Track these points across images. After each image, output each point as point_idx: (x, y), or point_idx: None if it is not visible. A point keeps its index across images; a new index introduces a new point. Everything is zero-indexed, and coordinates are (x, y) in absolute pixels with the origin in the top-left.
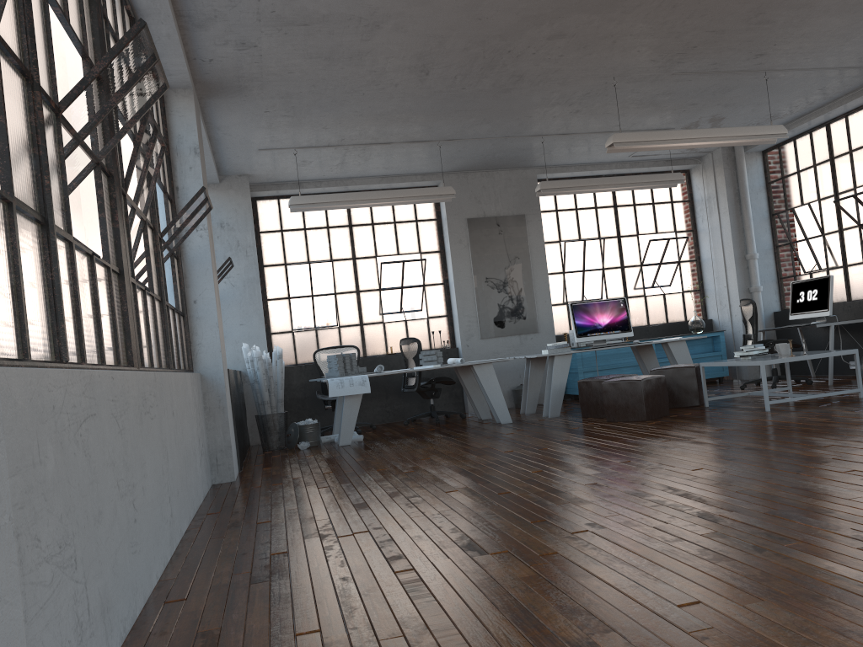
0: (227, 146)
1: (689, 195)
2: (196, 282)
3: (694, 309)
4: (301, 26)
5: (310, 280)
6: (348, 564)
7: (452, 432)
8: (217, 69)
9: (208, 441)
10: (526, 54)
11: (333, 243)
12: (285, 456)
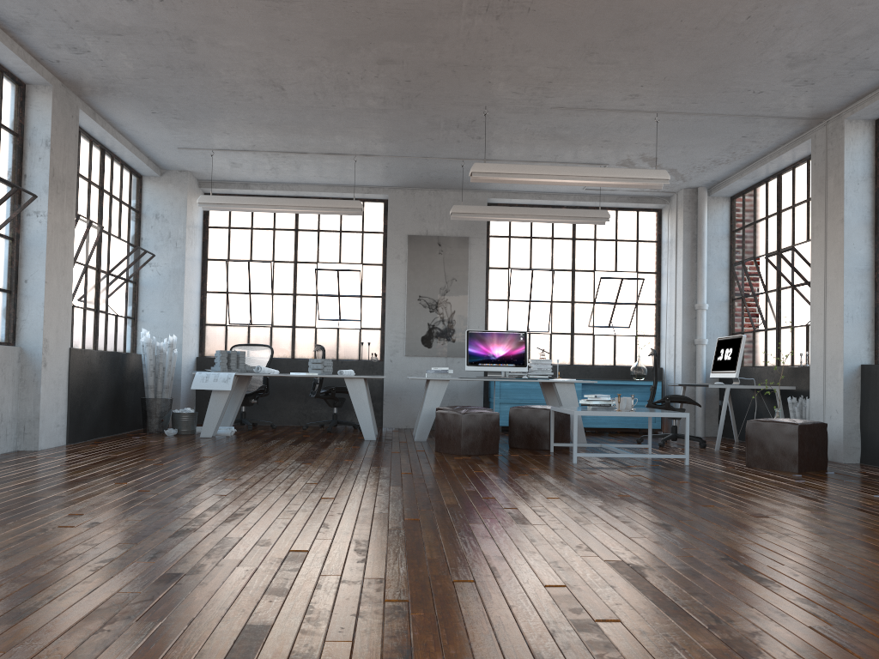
0: (144, 142)
1: (658, 236)
2: (30, 263)
3: (646, 355)
4: (116, 36)
5: (248, 277)
6: None
7: (309, 440)
8: (72, 70)
9: (19, 410)
10: (369, 77)
11: (277, 244)
12: (140, 438)
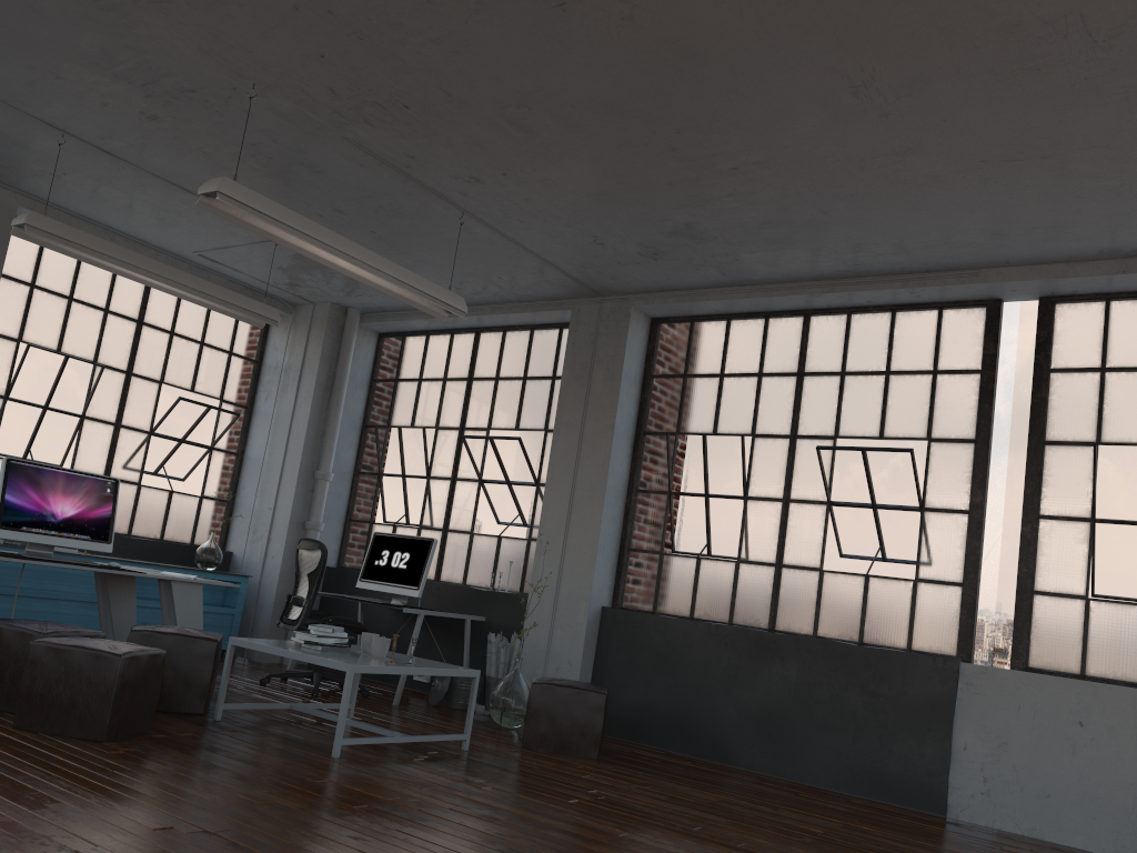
0: None
1: (260, 354)
2: None
3: (210, 529)
4: None
5: None
6: None
7: None
8: None
9: None
10: None
11: None
12: None
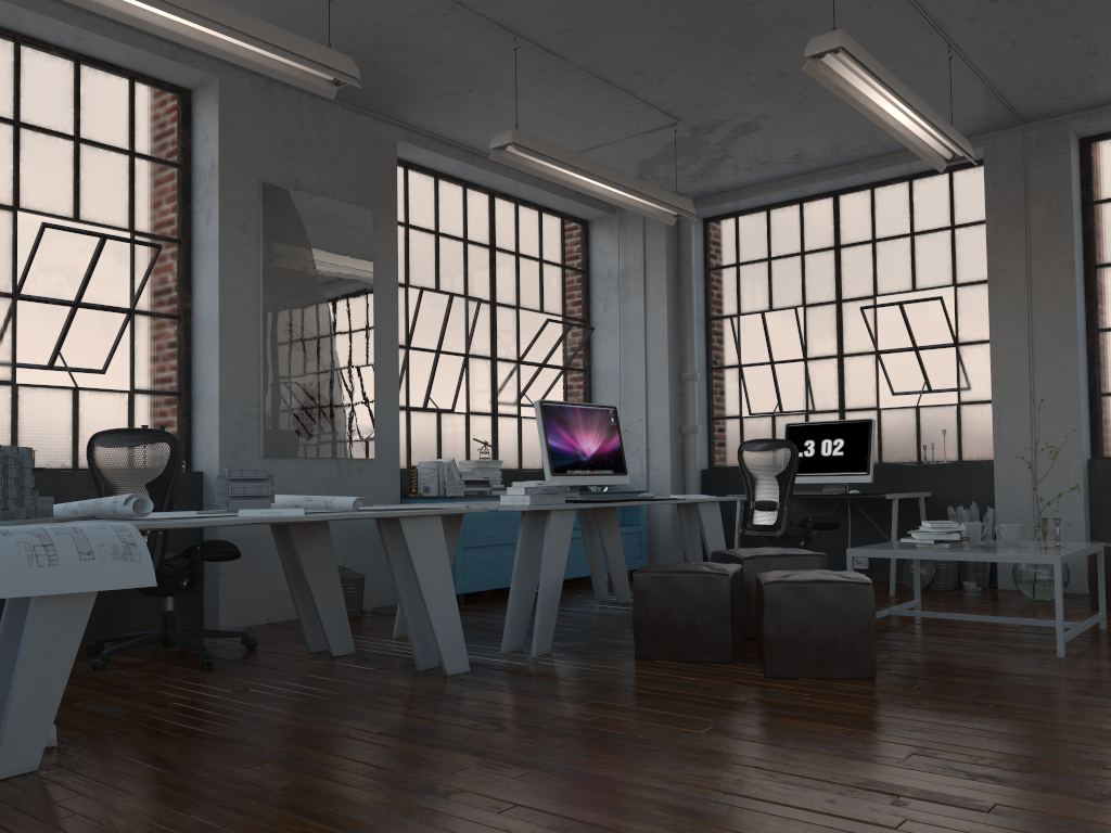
0: None
1: (586, 263)
2: None
3: None
4: None
5: None
6: None
7: (361, 707)
8: None
9: None
10: None
11: None
12: None
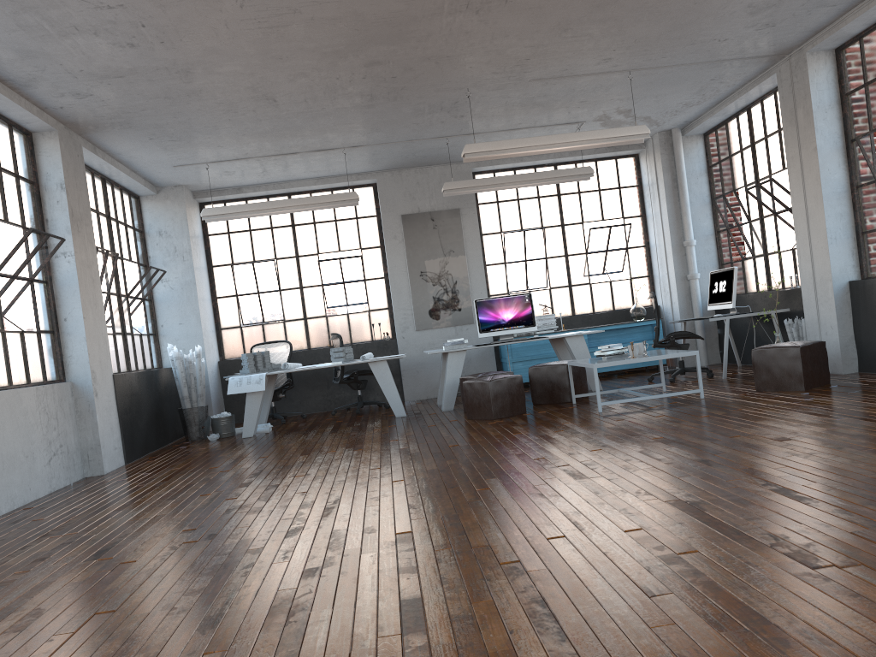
0: (141, 165)
1: (638, 180)
2: (66, 302)
3: (642, 295)
4: (118, 78)
5: (255, 278)
6: (6, 563)
7: (345, 426)
8: (74, 113)
9: (80, 440)
10: (357, 79)
11: (277, 242)
12: (188, 447)
